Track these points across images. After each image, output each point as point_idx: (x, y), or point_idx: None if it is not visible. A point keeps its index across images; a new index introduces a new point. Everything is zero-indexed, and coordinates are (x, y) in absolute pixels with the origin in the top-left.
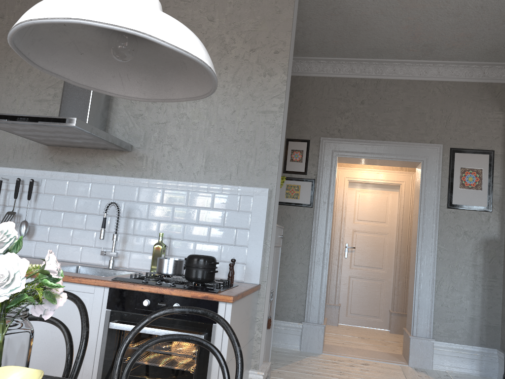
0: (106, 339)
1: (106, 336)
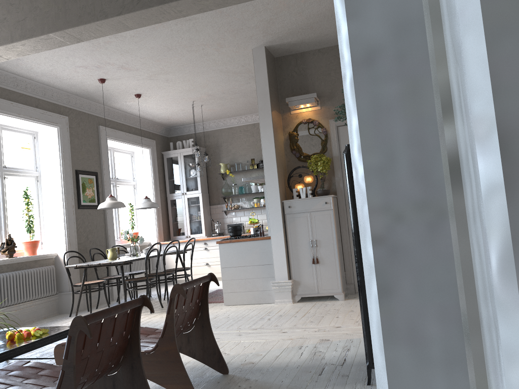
0: None
1: None
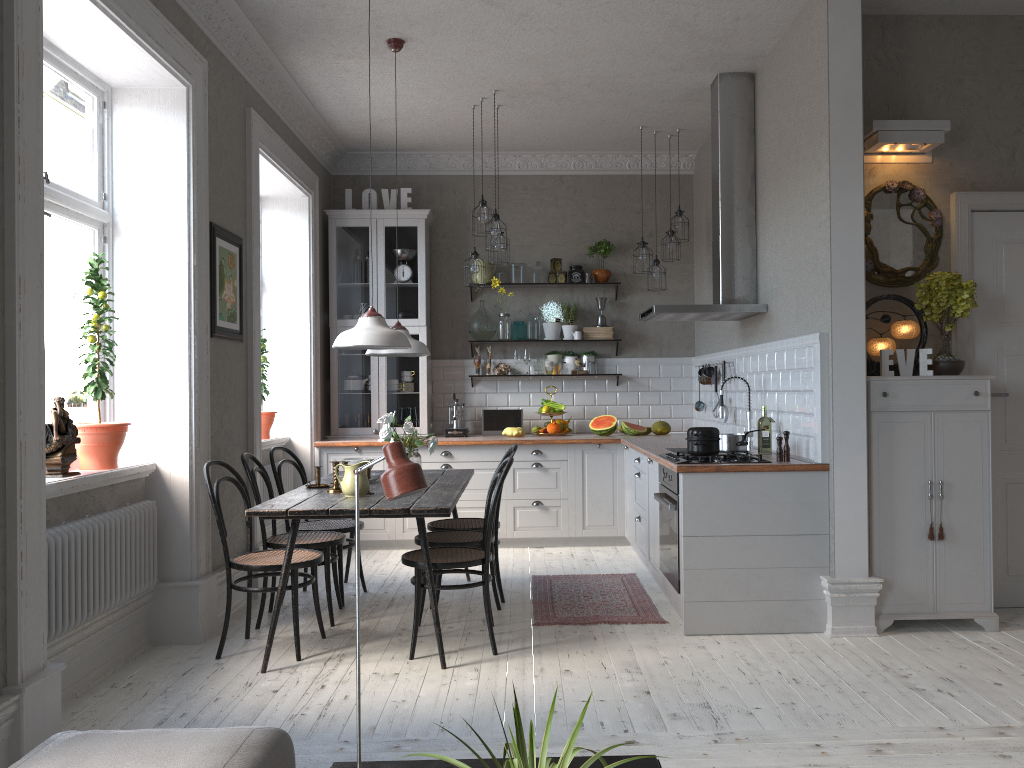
0: (659, 509)
1: (659, 506)
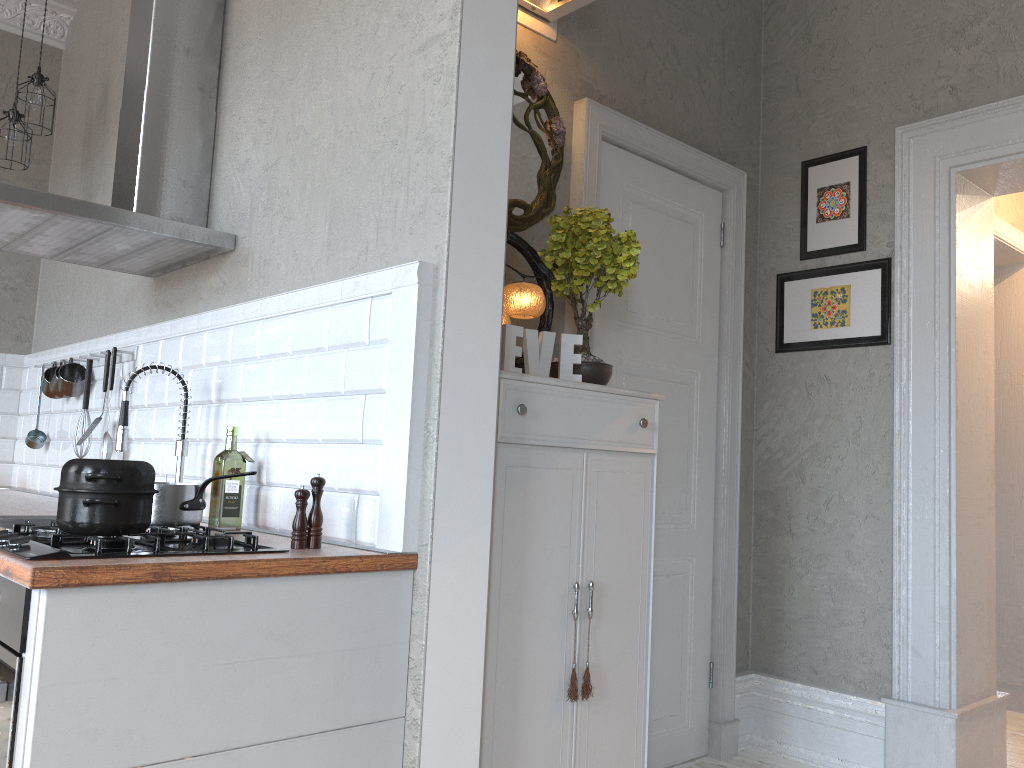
0: None
1: None
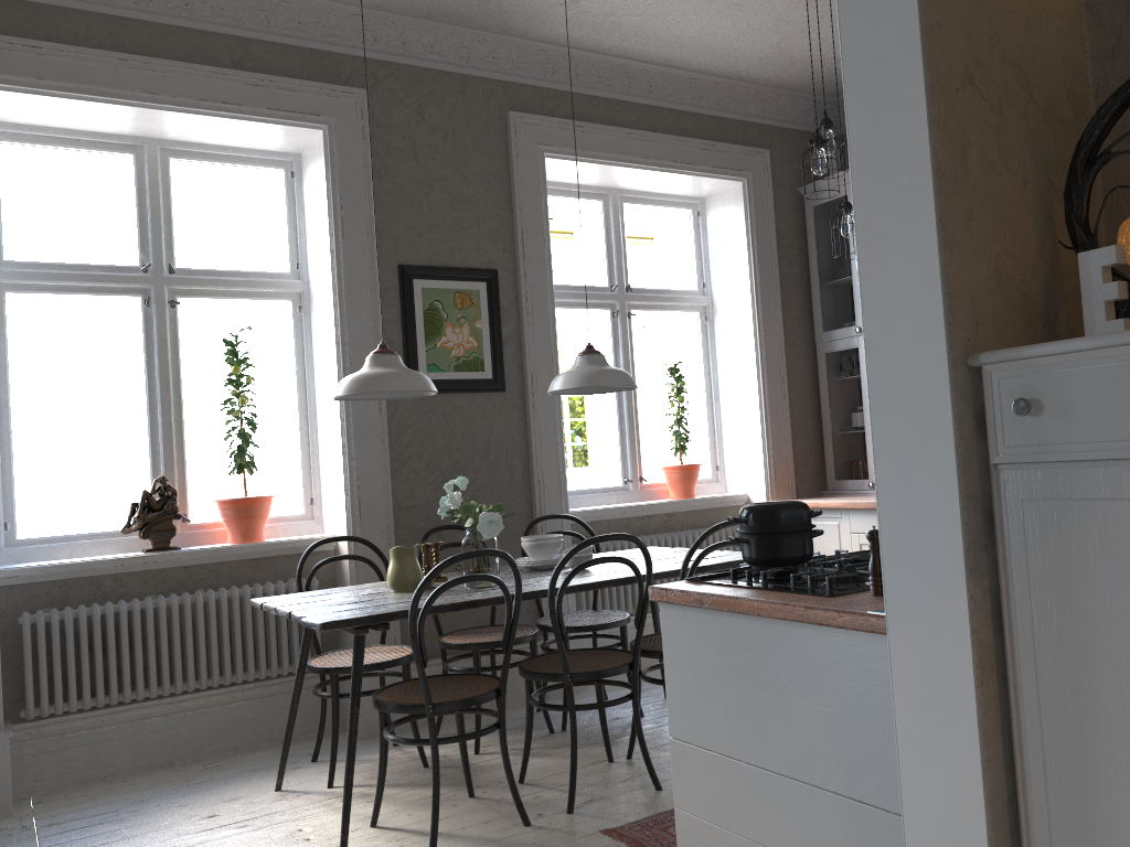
0: None
1: None
